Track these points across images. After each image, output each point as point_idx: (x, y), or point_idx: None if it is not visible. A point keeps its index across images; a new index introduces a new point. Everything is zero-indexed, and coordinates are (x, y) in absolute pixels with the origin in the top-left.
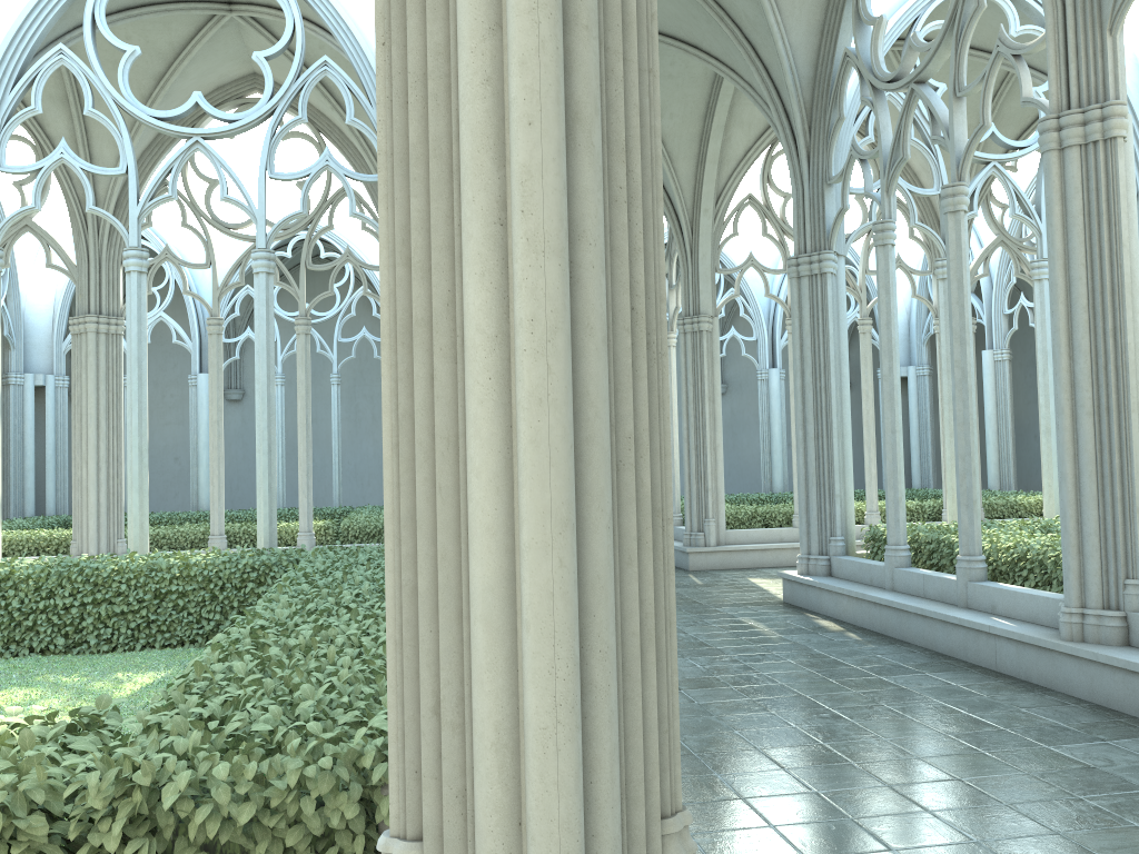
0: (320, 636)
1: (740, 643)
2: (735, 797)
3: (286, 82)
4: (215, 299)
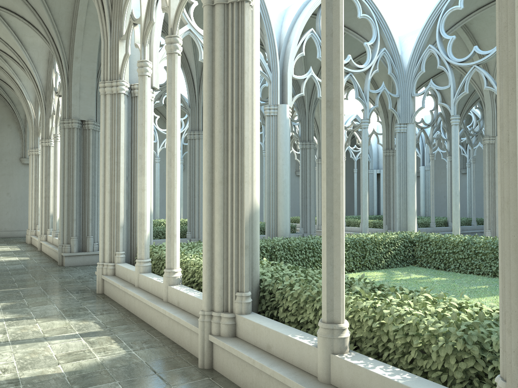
0: None
1: None
2: None
3: None
4: None
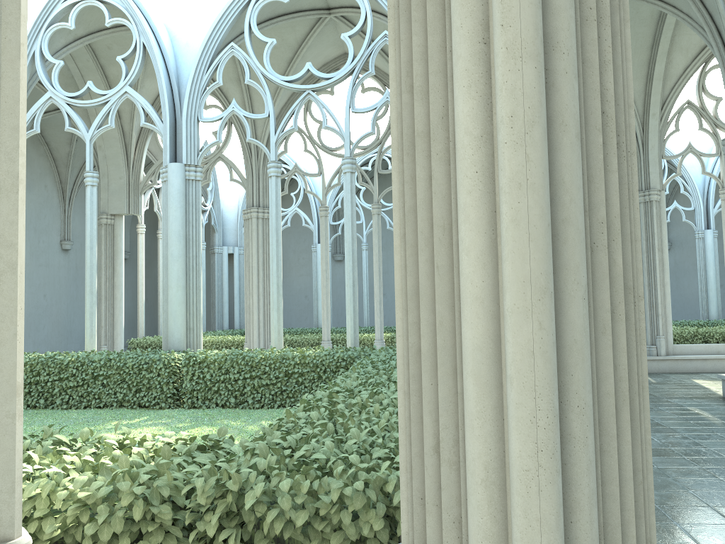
0: (374, 399)
1: (689, 425)
2: (693, 543)
3: (361, 50)
4: (323, 195)
